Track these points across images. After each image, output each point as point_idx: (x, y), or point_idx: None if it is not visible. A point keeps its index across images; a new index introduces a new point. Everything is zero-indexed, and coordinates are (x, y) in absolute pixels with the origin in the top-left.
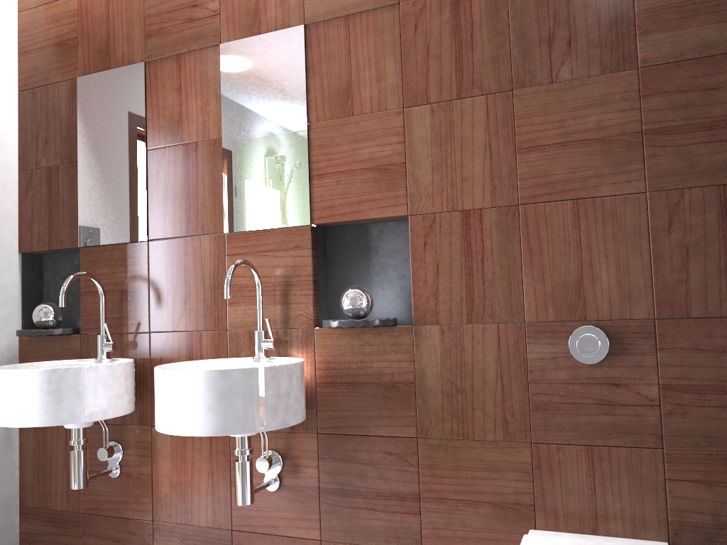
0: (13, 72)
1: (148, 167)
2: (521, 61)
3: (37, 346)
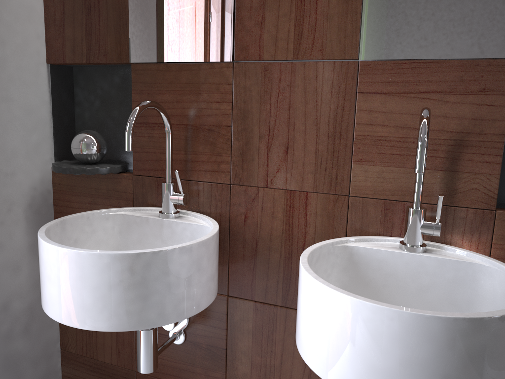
0: None
1: None
2: None
3: (76, 182)
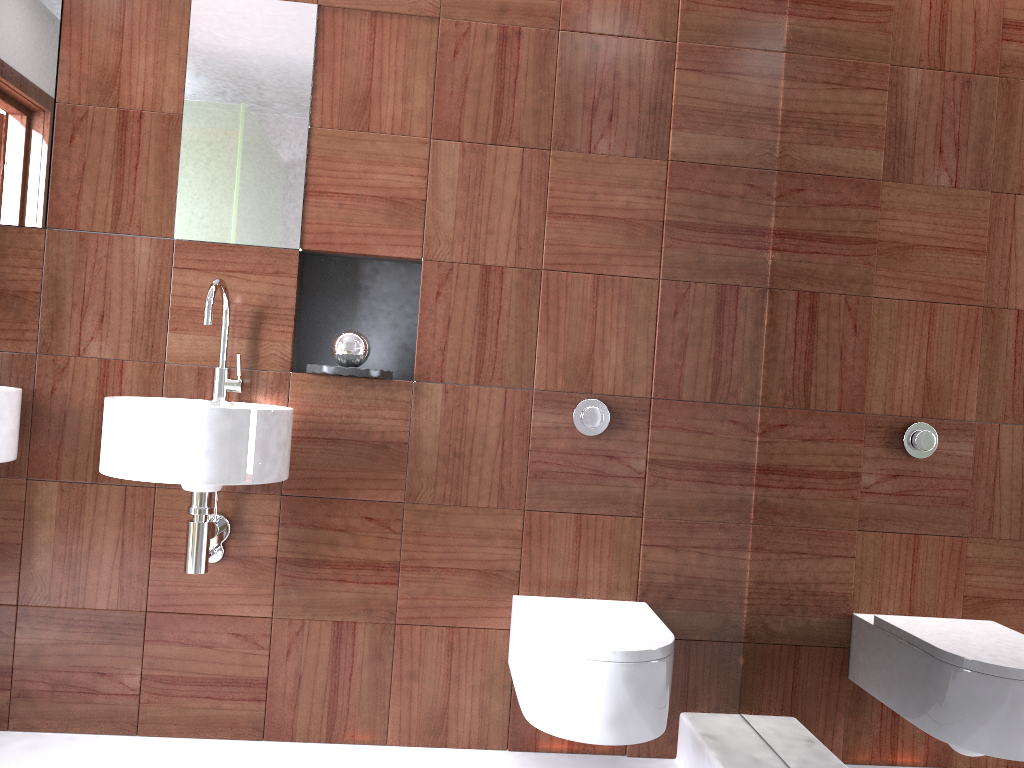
0: None
1: (55, 127)
2: (563, 122)
3: None
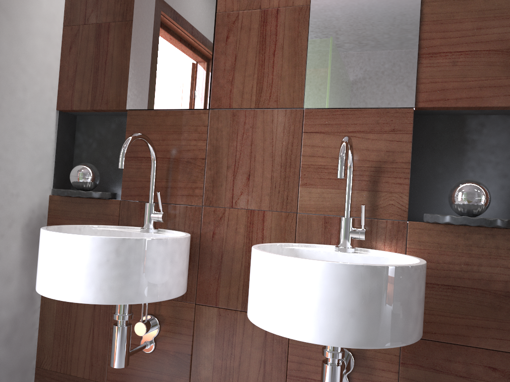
0: None
1: (215, 31)
2: None
3: (70, 207)
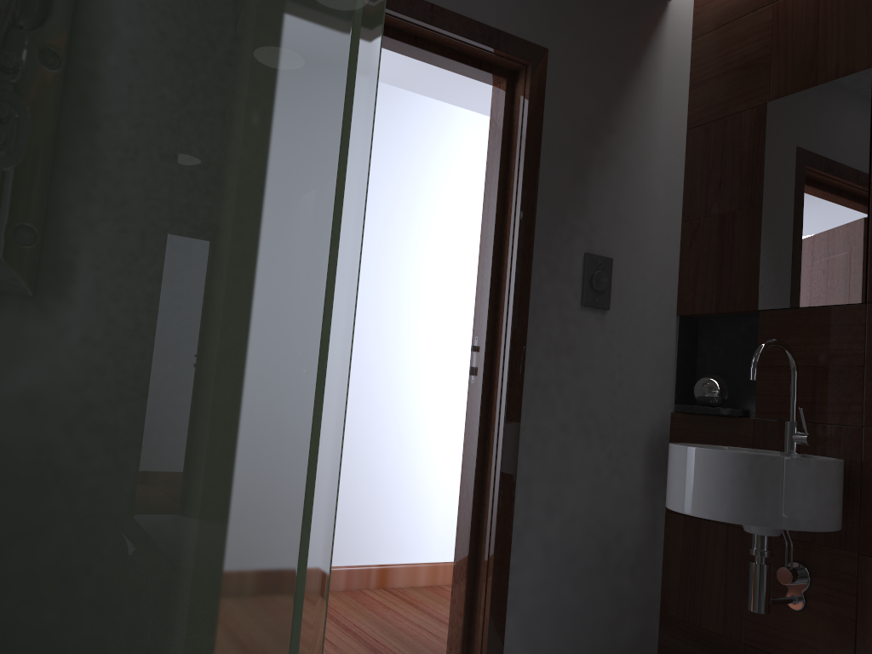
0: (683, 108)
1: (870, 206)
2: None
3: (694, 427)
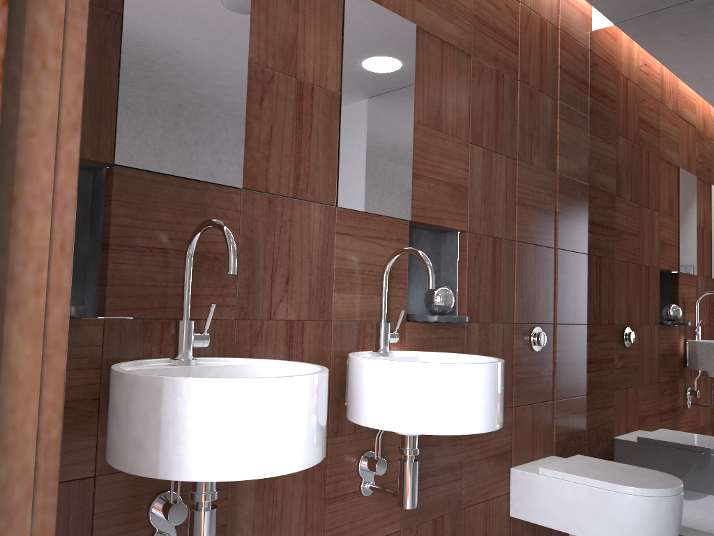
0: None
1: (248, 86)
2: (521, 142)
3: None
